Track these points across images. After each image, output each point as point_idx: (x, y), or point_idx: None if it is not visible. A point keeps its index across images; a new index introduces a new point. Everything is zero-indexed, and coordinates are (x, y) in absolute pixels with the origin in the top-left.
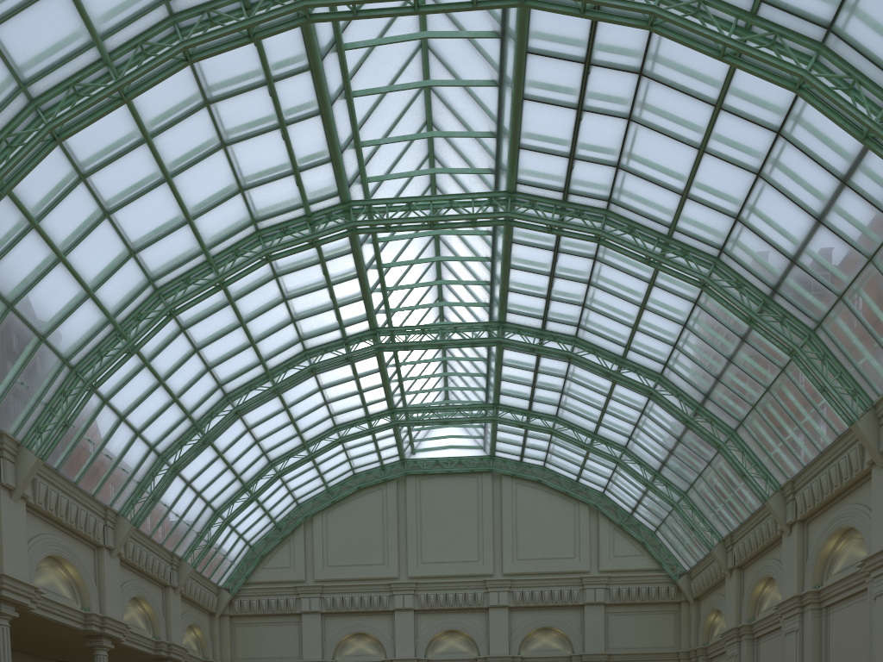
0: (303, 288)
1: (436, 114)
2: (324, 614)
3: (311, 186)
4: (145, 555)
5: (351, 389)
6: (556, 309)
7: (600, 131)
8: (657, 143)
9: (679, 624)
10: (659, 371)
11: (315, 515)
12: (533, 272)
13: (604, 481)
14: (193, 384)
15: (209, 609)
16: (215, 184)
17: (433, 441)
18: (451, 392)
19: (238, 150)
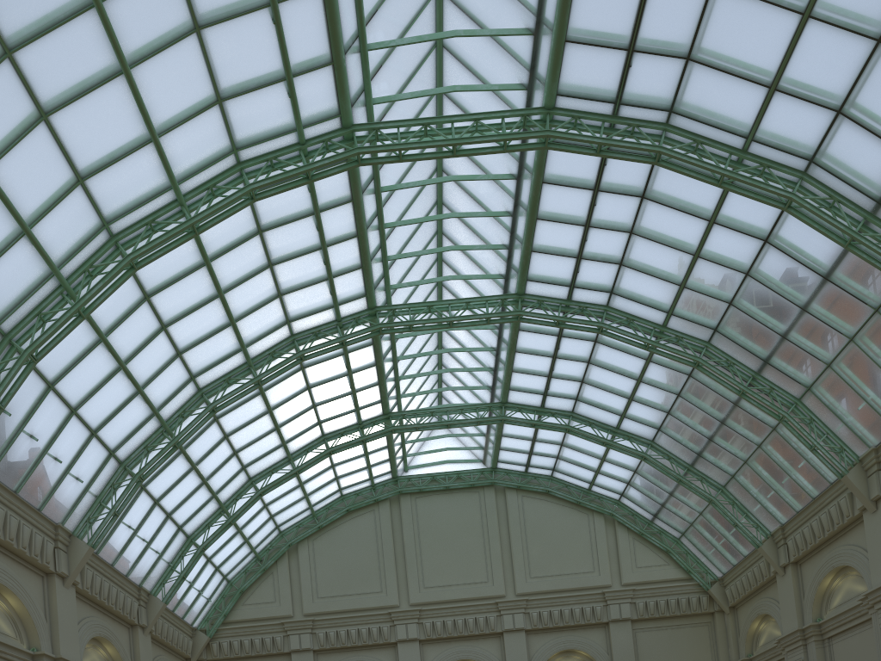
0: (292, 249)
1: (450, 29)
2: (317, 651)
3: (307, 100)
4: (107, 587)
5: (343, 388)
6: (588, 270)
7: (673, 5)
8: (746, 14)
9: (715, 636)
10: (706, 339)
11: (300, 542)
12: (565, 223)
13: (621, 486)
14: (161, 372)
15: (183, 654)
16: (186, 86)
17: (426, 457)
18: (446, 401)
19: (216, 37)
